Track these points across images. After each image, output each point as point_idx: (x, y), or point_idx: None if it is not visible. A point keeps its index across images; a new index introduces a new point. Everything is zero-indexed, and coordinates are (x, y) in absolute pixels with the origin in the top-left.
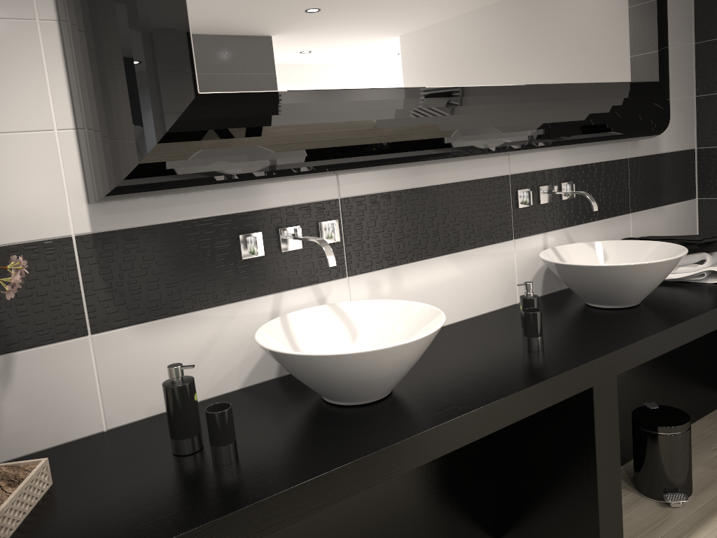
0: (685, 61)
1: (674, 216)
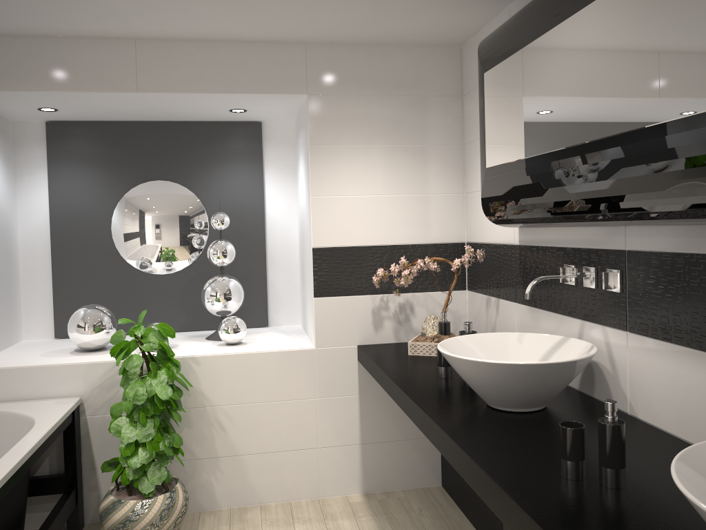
0: None
1: None
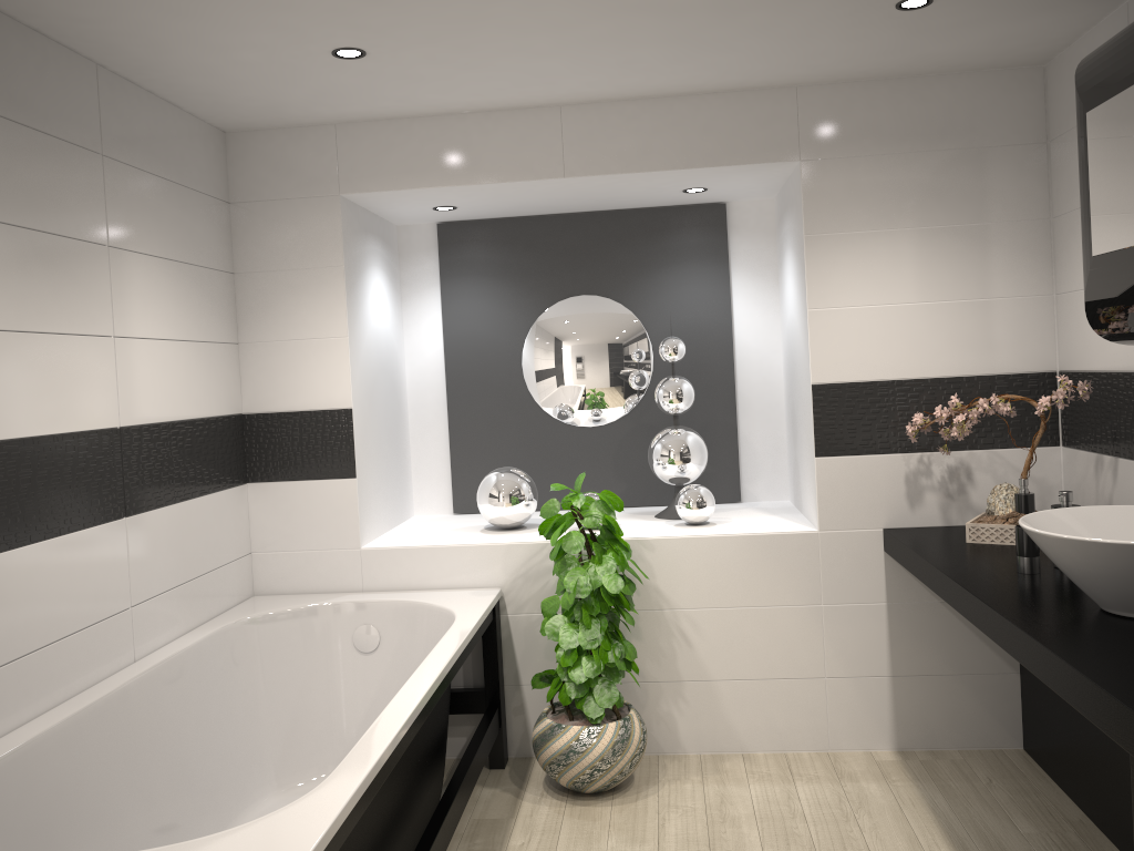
0: None
1: None
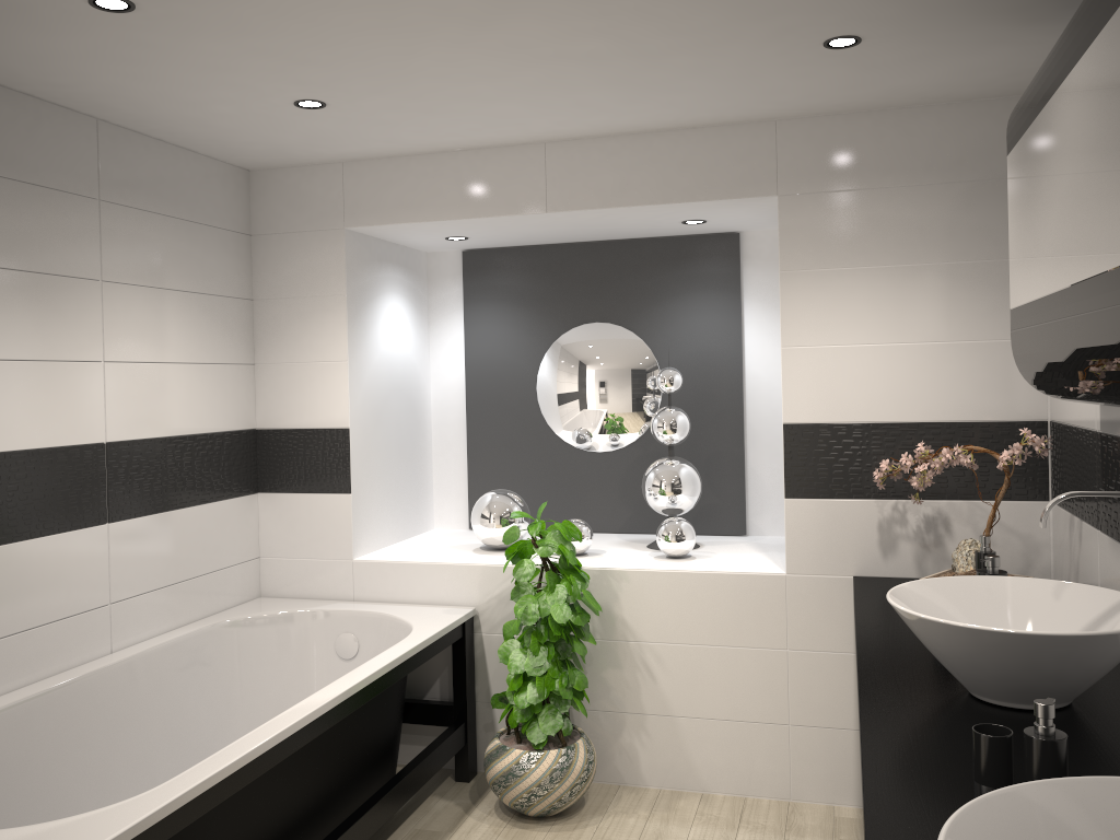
0: None
1: None
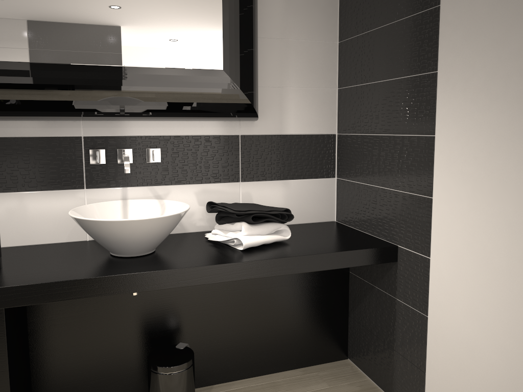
0: (325, 57)
1: (303, 190)
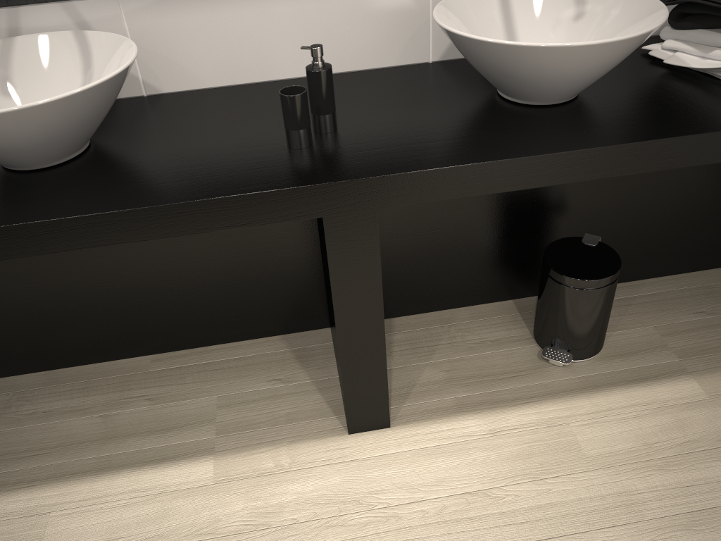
0: None
1: None
